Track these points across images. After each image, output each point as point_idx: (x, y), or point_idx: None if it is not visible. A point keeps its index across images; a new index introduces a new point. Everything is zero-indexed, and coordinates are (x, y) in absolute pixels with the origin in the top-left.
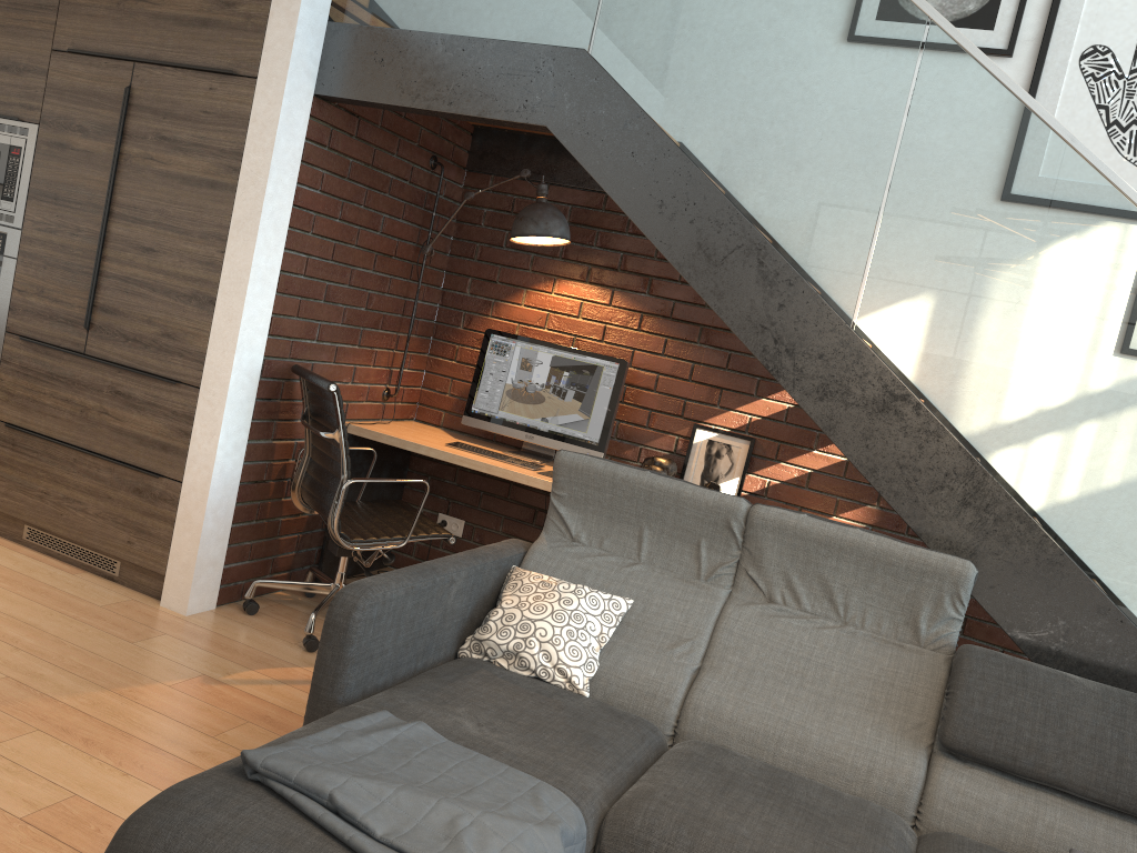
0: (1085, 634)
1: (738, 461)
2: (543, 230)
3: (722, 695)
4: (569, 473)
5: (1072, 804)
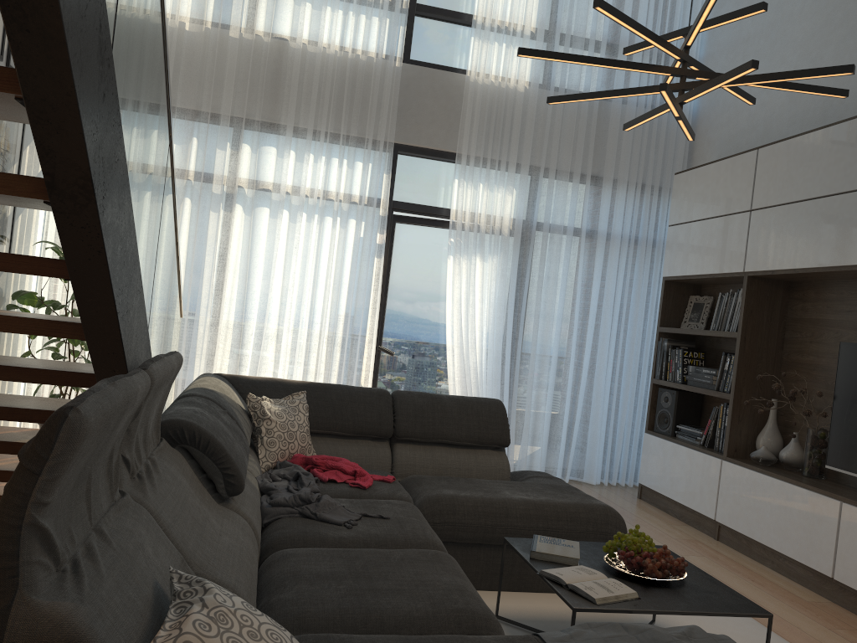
0: None
1: None
2: None
3: (234, 576)
4: (84, 446)
5: None
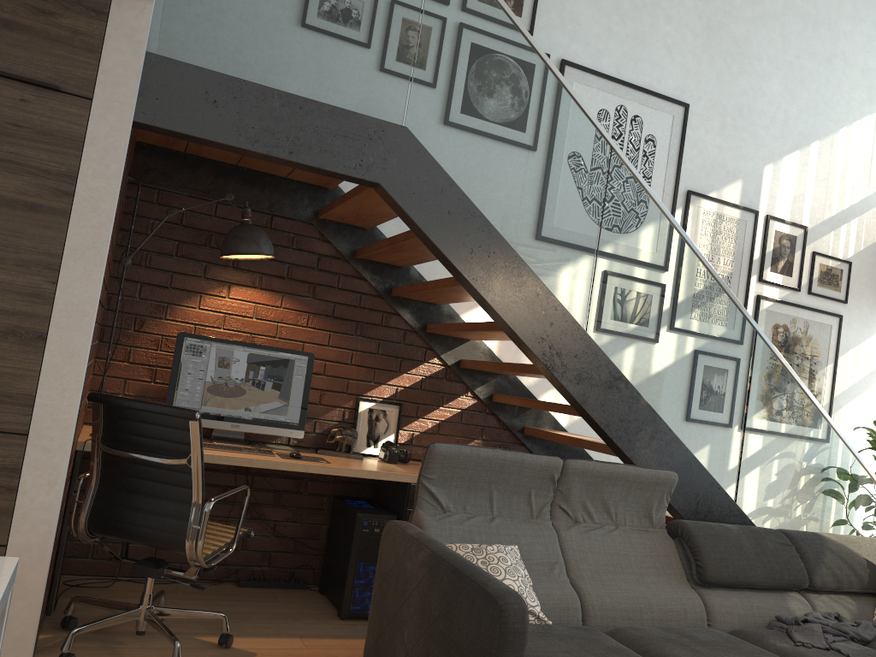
0: (706, 499)
1: (393, 421)
2: (264, 249)
3: (599, 593)
4: (443, 460)
5: (755, 592)
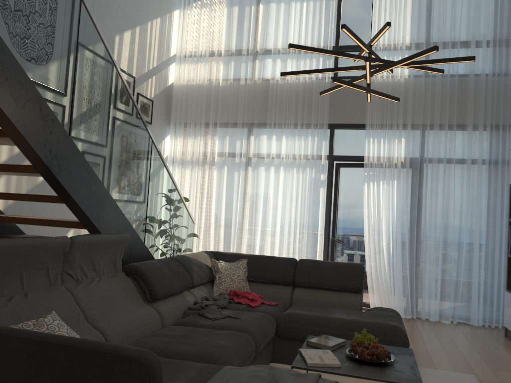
0: (134, 247)
1: None
2: None
3: (111, 327)
4: None
5: (173, 297)
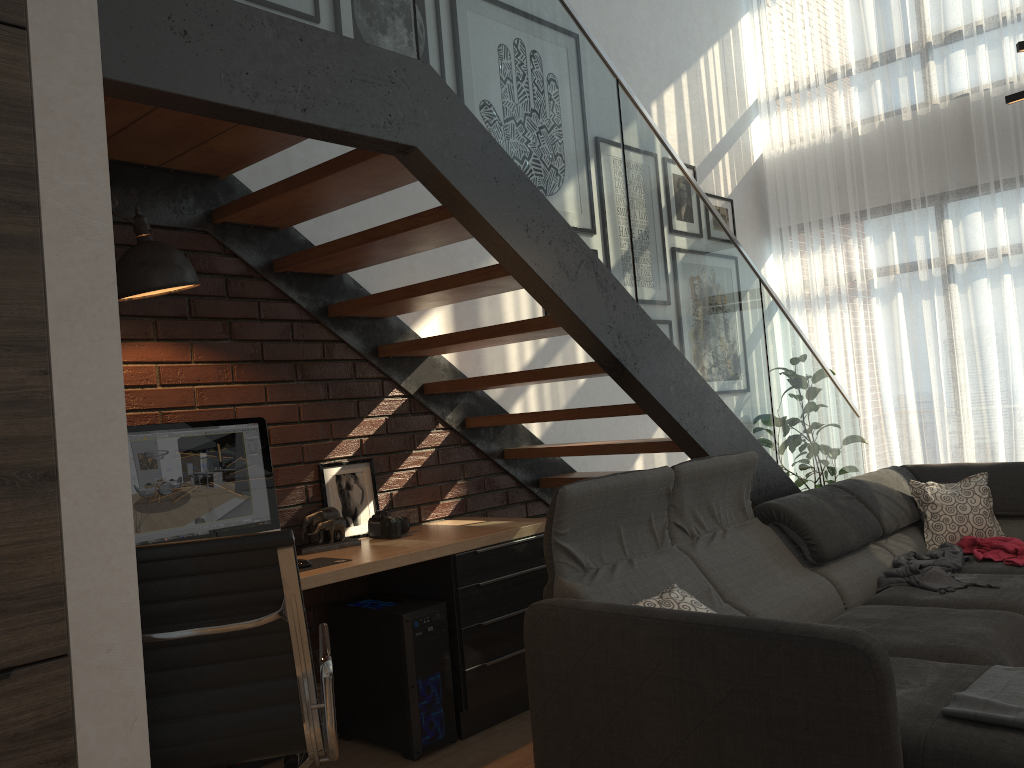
0: (763, 474)
1: (368, 485)
2: (191, 276)
3: (763, 608)
4: (576, 506)
5: (851, 556)
